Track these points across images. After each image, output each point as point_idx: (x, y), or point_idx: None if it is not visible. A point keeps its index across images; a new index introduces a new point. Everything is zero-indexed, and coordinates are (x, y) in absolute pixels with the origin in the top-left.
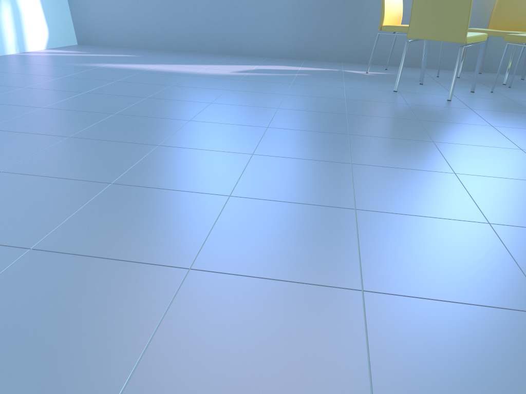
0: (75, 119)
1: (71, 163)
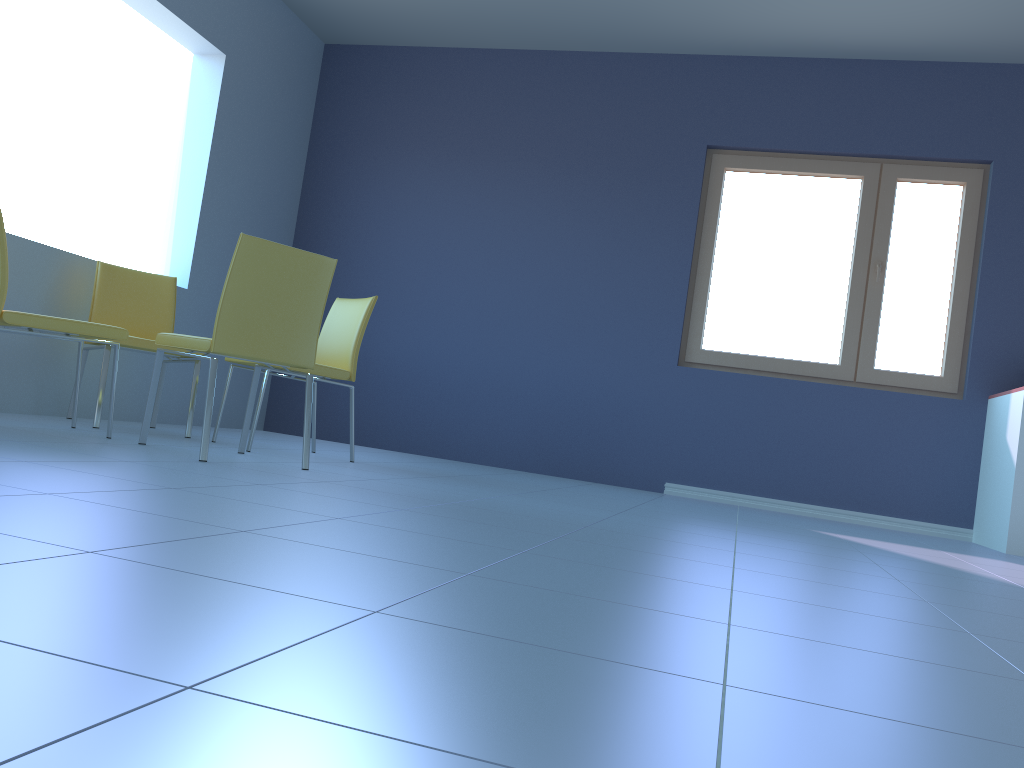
0: (462, 657)
1: (972, 701)
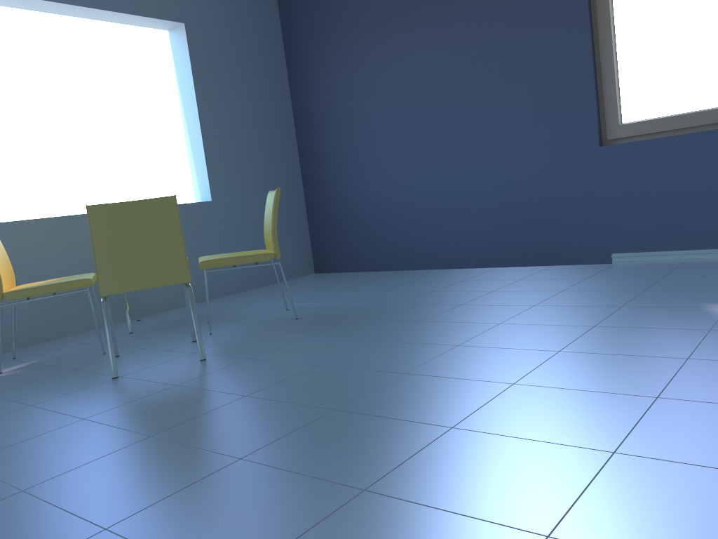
0: None
1: None
